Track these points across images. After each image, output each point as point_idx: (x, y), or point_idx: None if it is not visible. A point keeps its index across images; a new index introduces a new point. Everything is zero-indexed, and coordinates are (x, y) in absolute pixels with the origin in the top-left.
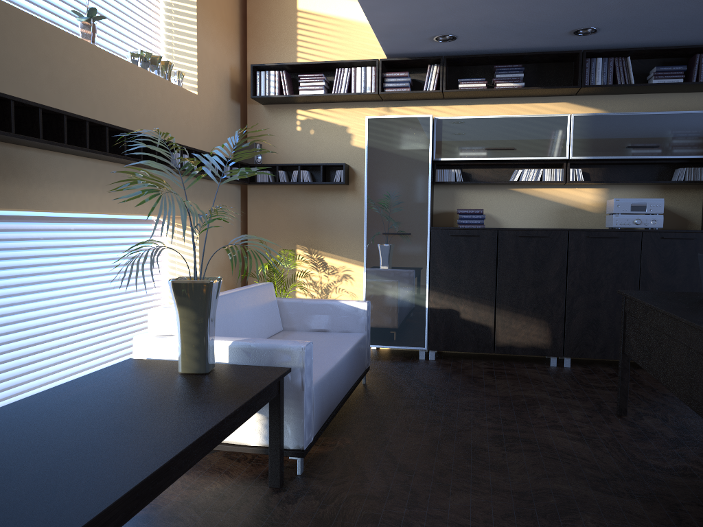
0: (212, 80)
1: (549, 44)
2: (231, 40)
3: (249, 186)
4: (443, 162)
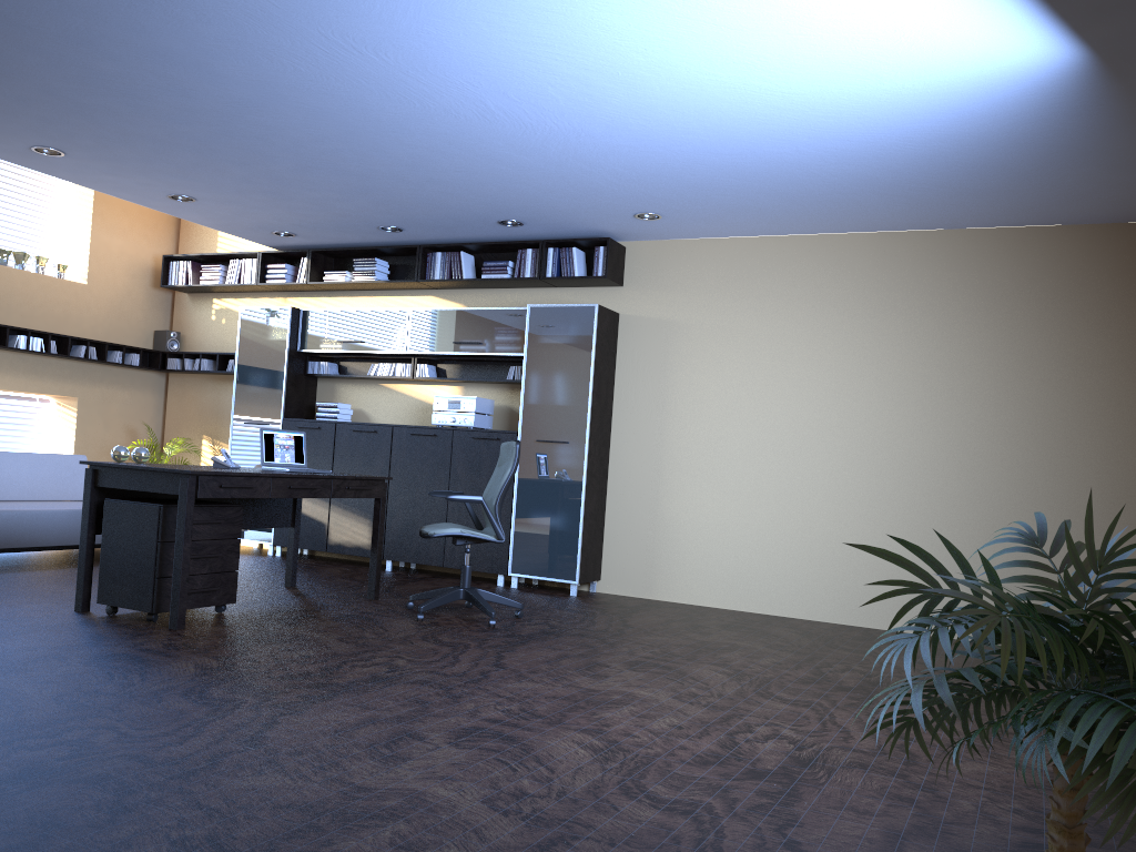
0: (117, 270)
1: (390, 238)
2: (158, 231)
3: (170, 374)
4: (313, 354)
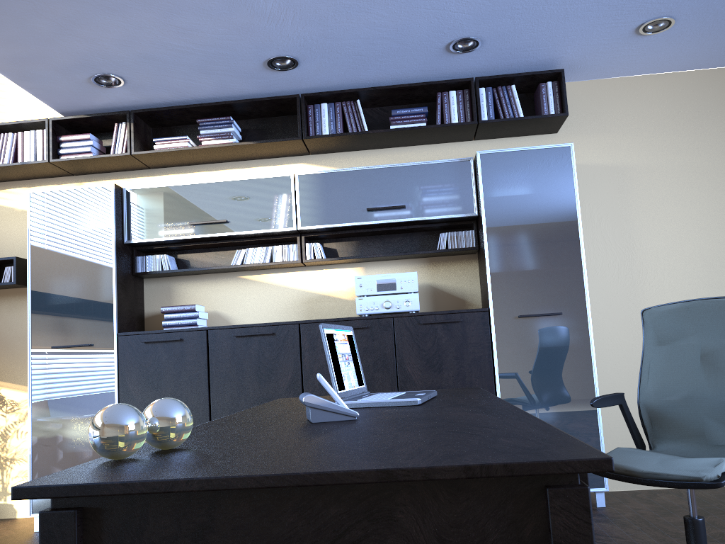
0: None
1: (257, 88)
2: None
3: None
4: (144, 247)
